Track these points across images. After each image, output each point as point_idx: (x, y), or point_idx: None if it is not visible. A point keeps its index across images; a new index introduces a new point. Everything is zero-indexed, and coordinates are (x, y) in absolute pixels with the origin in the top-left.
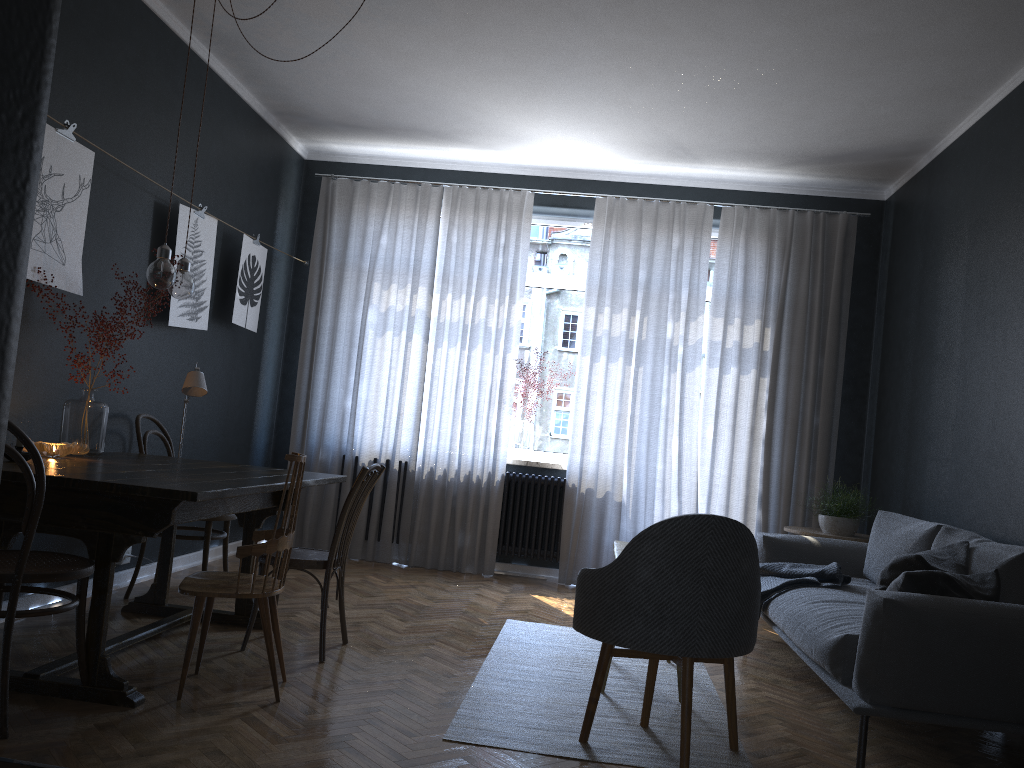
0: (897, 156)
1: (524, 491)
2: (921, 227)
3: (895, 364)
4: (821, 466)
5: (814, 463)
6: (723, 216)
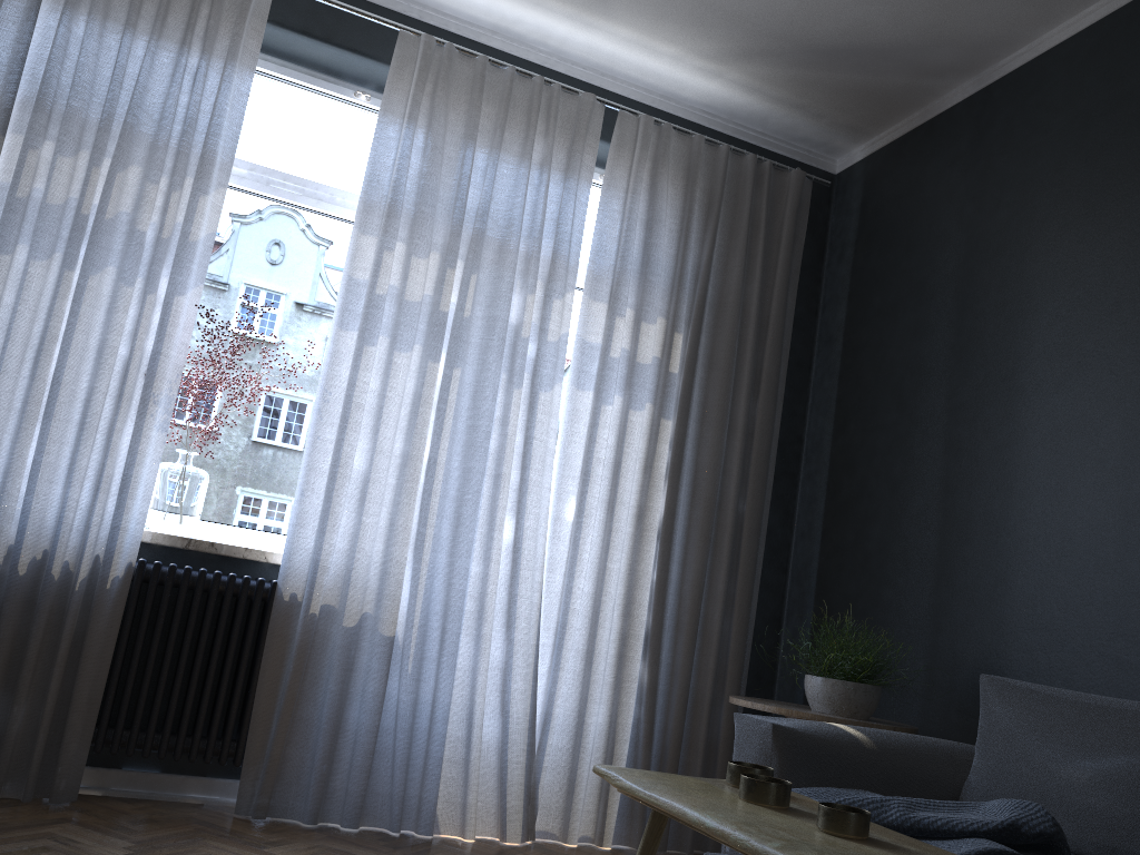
0: (926, 74)
1: (178, 605)
2: (957, 194)
3: (884, 419)
4: (746, 586)
5: (731, 580)
6: (619, 128)
